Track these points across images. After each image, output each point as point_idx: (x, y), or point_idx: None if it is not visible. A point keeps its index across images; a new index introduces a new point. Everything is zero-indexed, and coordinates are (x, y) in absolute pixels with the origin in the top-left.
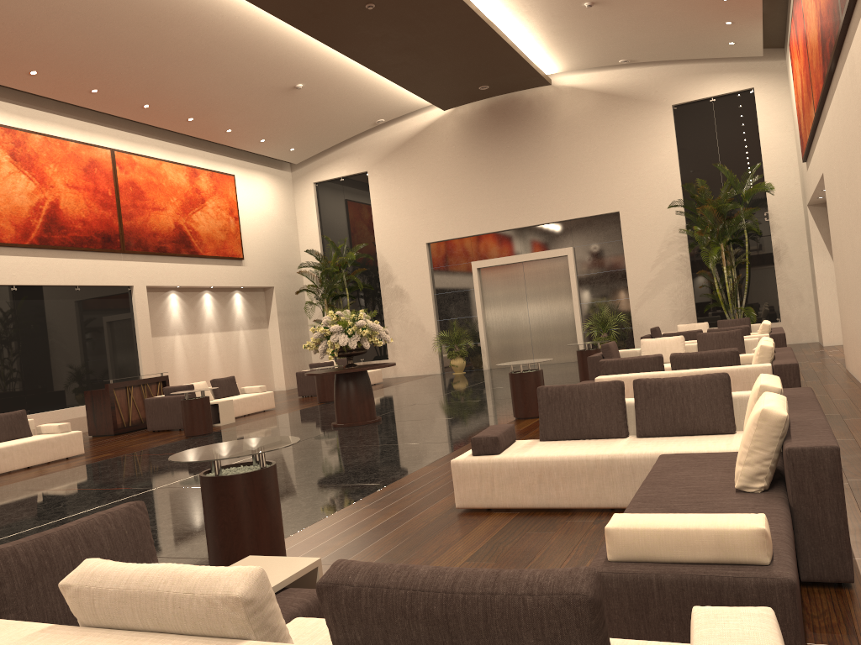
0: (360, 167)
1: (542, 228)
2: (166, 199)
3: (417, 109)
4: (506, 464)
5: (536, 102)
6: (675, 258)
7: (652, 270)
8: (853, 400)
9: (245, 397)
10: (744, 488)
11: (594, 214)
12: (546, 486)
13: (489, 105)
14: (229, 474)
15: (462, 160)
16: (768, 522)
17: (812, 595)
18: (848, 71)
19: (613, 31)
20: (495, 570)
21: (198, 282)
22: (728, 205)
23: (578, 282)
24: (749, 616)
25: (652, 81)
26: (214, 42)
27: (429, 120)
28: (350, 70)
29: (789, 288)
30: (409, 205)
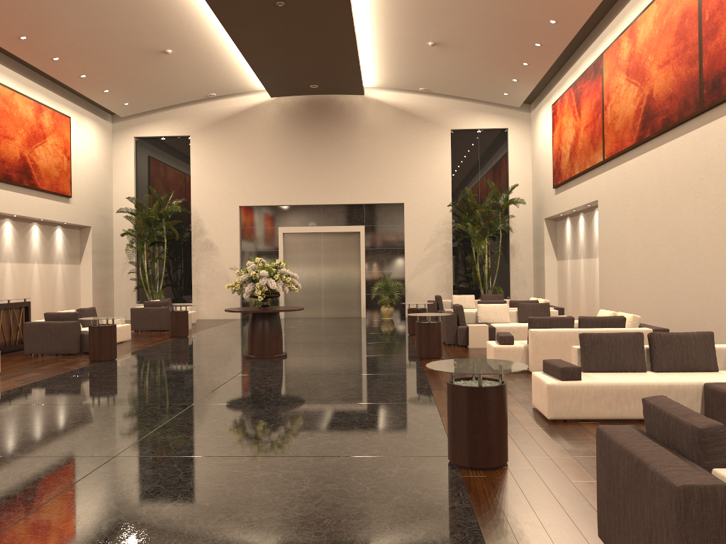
0: (183, 131)
1: (341, 207)
2: (16, 129)
3: (247, 91)
4: (593, 387)
5: (347, 106)
6: (442, 244)
7: (424, 251)
8: None
9: None
10: None
11: (384, 202)
12: (621, 403)
13: (308, 100)
14: (476, 385)
15: (279, 141)
16: None
17: None
18: (690, 141)
19: (433, 66)
20: None
21: (34, 214)
22: (492, 210)
23: (365, 254)
24: None
25: (438, 109)
26: None
27: (253, 102)
28: (217, 48)
29: (518, 275)
30: (227, 171)
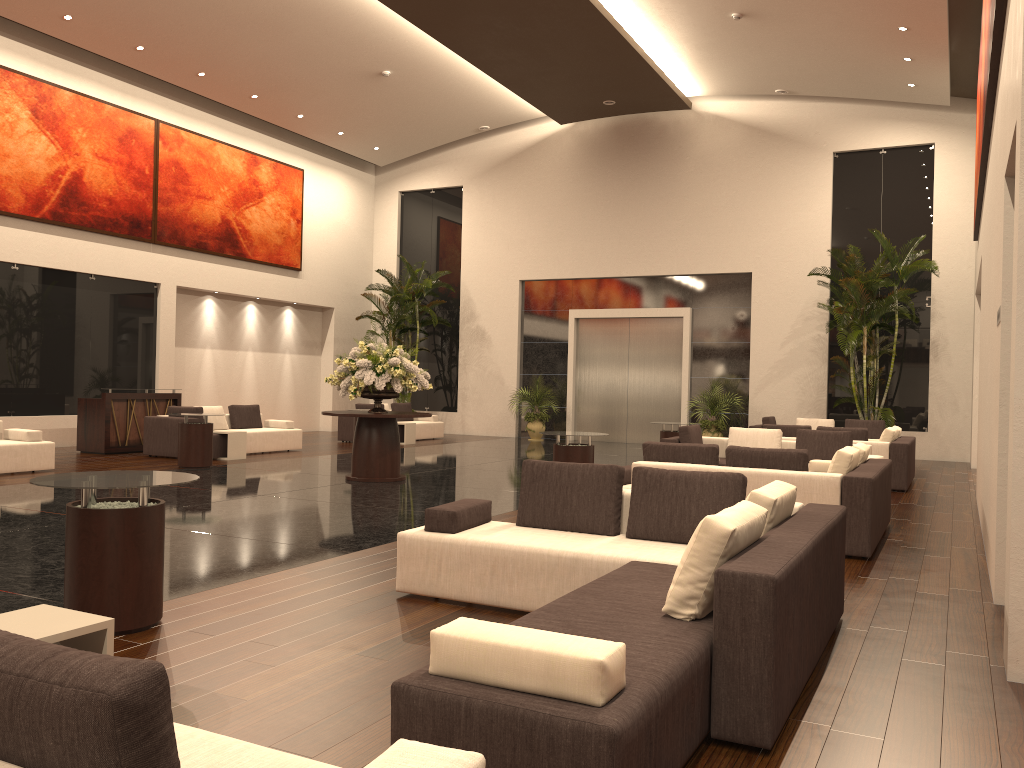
0: (455, 180)
1: (658, 280)
2: (216, 187)
3: (529, 119)
4: (458, 546)
5: (672, 129)
6: (811, 337)
7: (782, 348)
8: (953, 534)
9: (266, 432)
10: (671, 613)
11: (721, 272)
12: (499, 580)
13: (616, 125)
14: (102, 508)
15: (574, 187)
16: (623, 655)
17: (715, 757)
18: (995, 129)
19: (767, 52)
20: (59, 649)
21: (241, 290)
22: (880, 281)
23: (691, 351)
24: (440, 760)
25: (813, 120)
26: (284, 7)
27: (542, 134)
28: (448, 62)
29: (944, 392)
30: (506, 232)
